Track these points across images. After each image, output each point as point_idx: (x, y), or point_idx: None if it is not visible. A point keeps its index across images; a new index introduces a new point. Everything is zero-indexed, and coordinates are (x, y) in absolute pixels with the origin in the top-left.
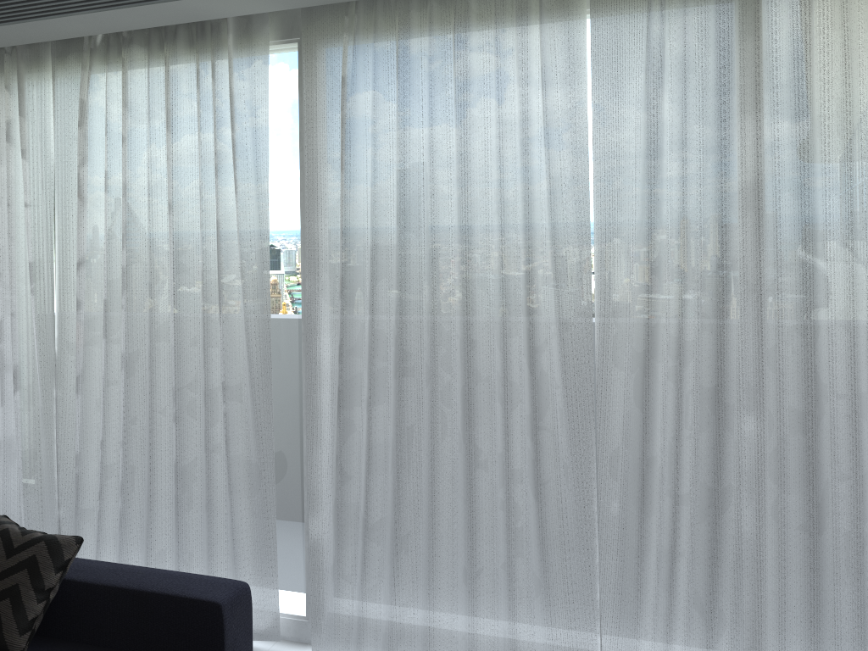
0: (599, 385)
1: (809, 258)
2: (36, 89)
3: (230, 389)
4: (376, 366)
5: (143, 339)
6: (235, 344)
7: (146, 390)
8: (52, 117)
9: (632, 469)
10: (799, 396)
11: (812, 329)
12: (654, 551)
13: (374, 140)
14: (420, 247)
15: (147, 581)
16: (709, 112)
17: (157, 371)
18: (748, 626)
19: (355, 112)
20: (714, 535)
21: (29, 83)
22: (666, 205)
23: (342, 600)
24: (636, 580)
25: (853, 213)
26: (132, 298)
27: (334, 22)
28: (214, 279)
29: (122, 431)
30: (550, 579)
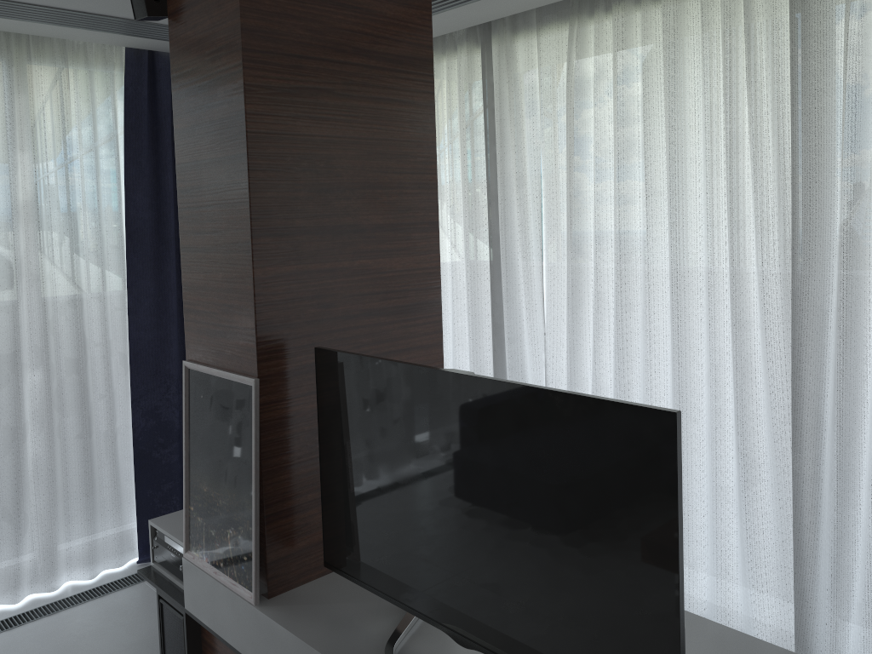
0: None
1: (76, 255)
2: None
3: None
4: None
5: None
6: None
7: None
8: None
9: None
10: (73, 348)
11: (80, 302)
12: None
13: None
14: None
15: None
16: None
17: None
18: (46, 516)
19: None
20: (19, 460)
21: None
22: None
23: None
24: None
25: (101, 224)
26: None
27: None
28: None
29: None
30: None
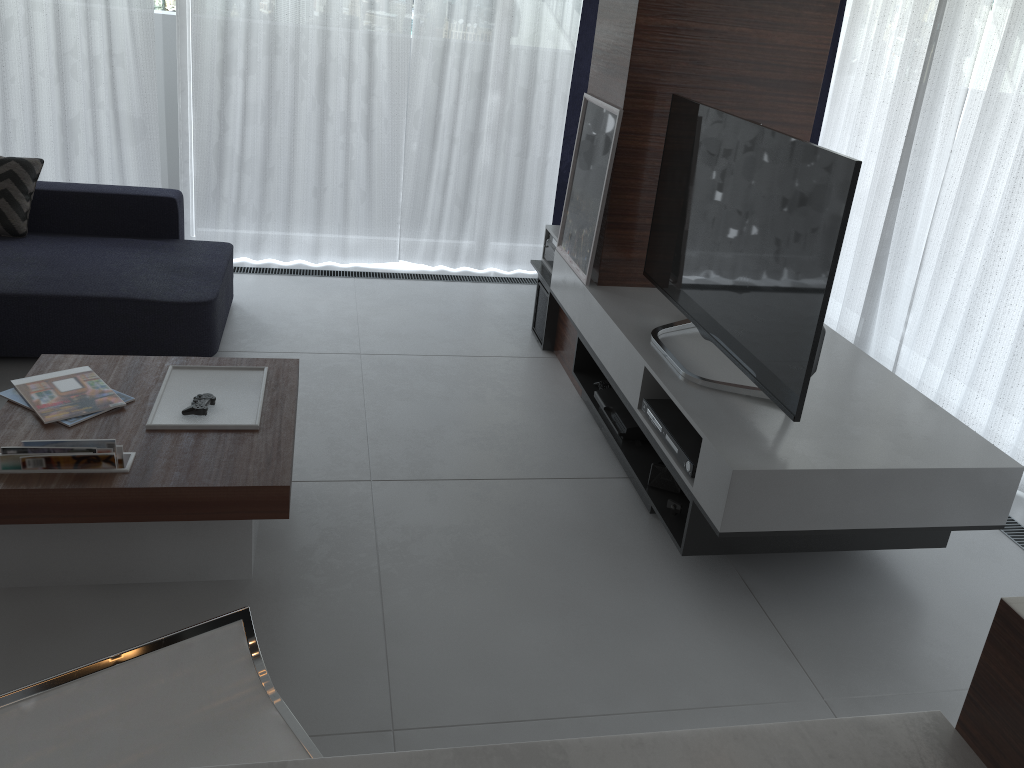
0: (412, 68)
1: None
2: None
3: (116, 57)
4: (251, 46)
5: (16, 7)
6: (118, 19)
7: (21, 54)
8: None
9: (428, 122)
10: (525, 80)
11: (537, 40)
12: (436, 172)
13: None
14: None
15: (106, 189)
16: None
17: (36, 38)
18: (484, 211)
19: None
20: (472, 160)
21: None
22: None
23: (222, 214)
24: (425, 188)
25: None
26: None
27: None
28: None
29: (3, 89)
30: (372, 191)
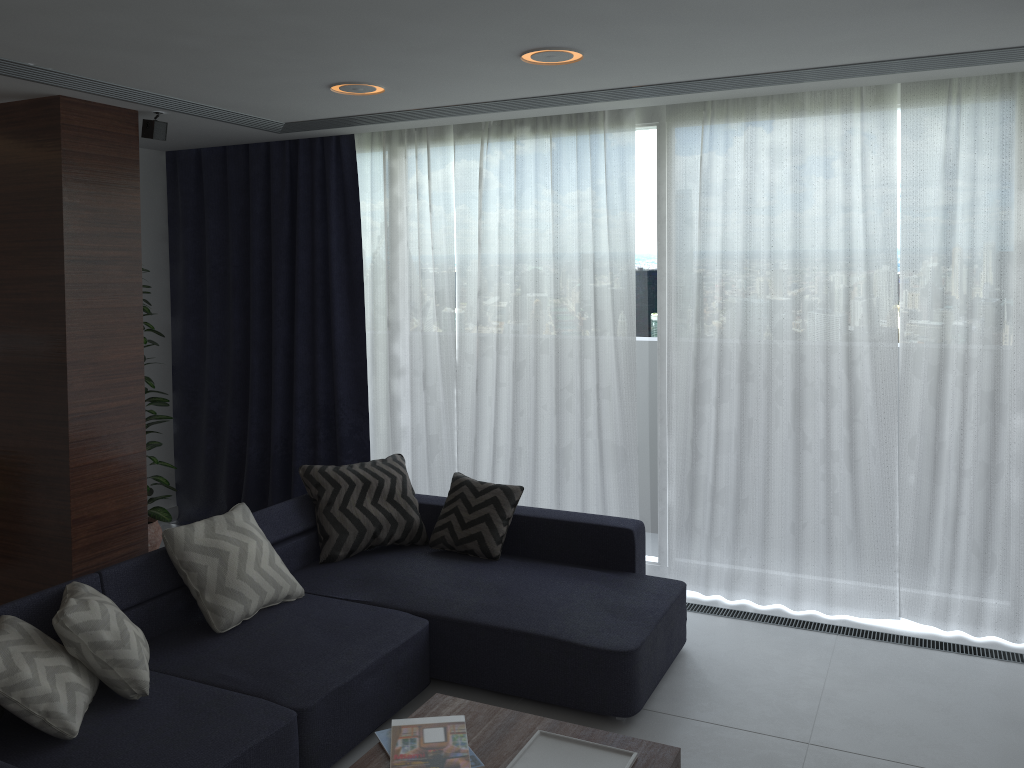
0: (902, 389)
1: None
2: (440, 158)
3: (602, 390)
4: (723, 374)
5: (528, 352)
6: (605, 356)
7: (530, 390)
8: (453, 180)
9: (926, 451)
10: None
11: None
12: (942, 511)
13: (724, 204)
14: (759, 285)
15: (573, 517)
16: (993, 189)
17: (540, 376)
18: (1014, 564)
19: (710, 184)
20: (989, 498)
21: (433, 153)
22: (957, 257)
23: (694, 546)
24: (927, 530)
25: None
26: (521, 320)
27: (692, 114)
28: (587, 306)
29: (513, 421)
30: (860, 530)
